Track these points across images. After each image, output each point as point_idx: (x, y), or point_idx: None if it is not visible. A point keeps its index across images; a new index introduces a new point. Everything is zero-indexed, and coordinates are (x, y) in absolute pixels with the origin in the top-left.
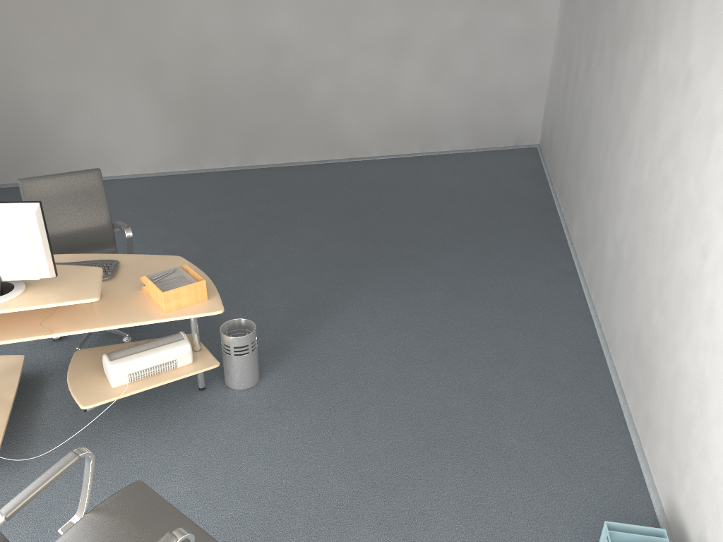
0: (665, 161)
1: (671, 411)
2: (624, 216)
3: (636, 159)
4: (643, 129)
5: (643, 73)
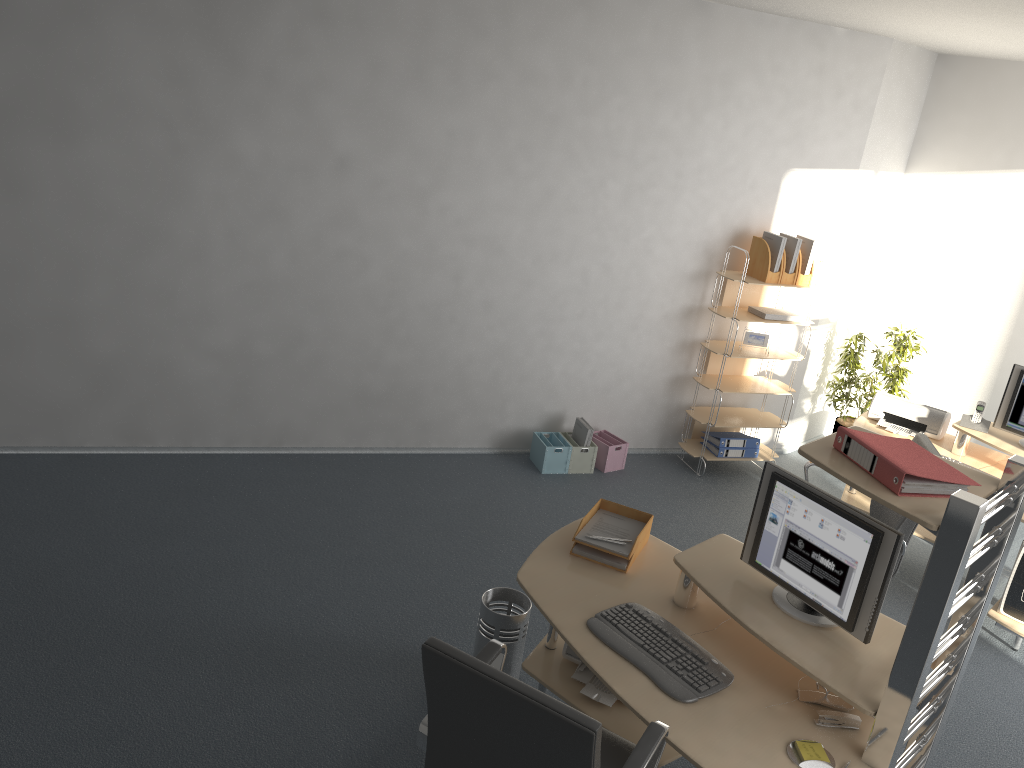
0: (330, 238)
1: (463, 392)
2: (233, 319)
3: (233, 256)
4: (235, 223)
5: (187, 167)
